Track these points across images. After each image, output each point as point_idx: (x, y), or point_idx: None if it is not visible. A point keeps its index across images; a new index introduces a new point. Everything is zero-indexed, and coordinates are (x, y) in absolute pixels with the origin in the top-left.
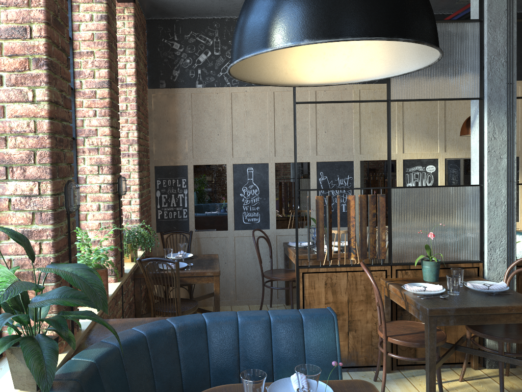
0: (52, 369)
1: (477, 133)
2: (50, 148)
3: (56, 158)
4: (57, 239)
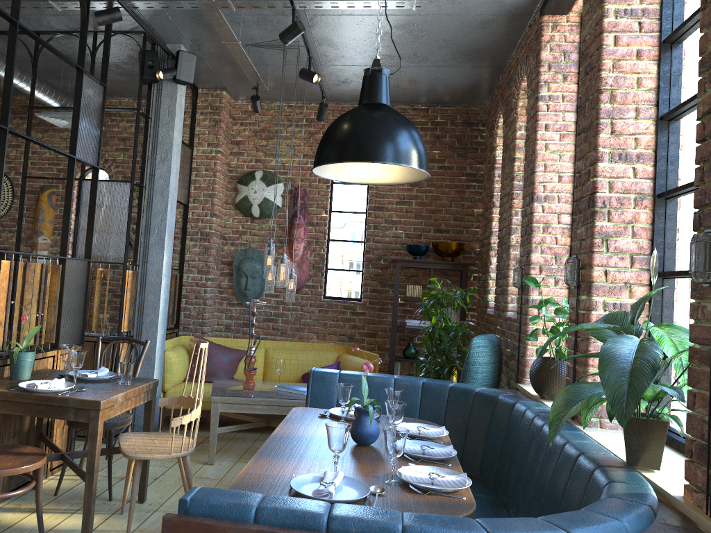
0: (584, 410)
1: None
2: (698, 187)
3: (700, 199)
4: (702, 324)
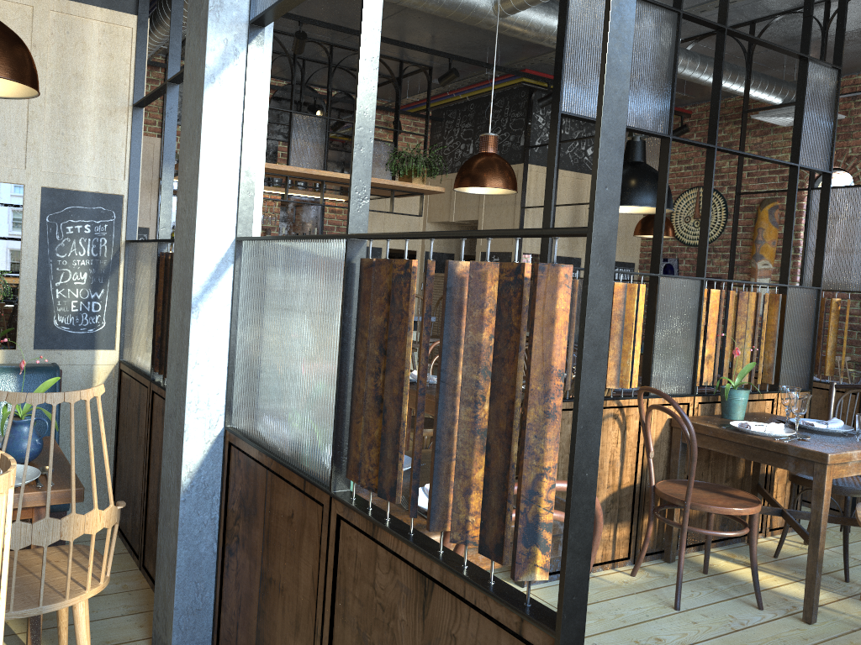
0: None
1: (231, 106)
2: None
3: None
4: None
